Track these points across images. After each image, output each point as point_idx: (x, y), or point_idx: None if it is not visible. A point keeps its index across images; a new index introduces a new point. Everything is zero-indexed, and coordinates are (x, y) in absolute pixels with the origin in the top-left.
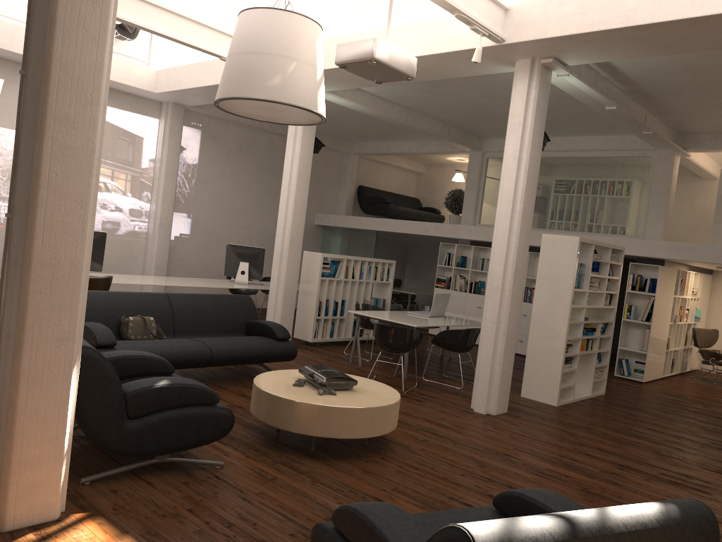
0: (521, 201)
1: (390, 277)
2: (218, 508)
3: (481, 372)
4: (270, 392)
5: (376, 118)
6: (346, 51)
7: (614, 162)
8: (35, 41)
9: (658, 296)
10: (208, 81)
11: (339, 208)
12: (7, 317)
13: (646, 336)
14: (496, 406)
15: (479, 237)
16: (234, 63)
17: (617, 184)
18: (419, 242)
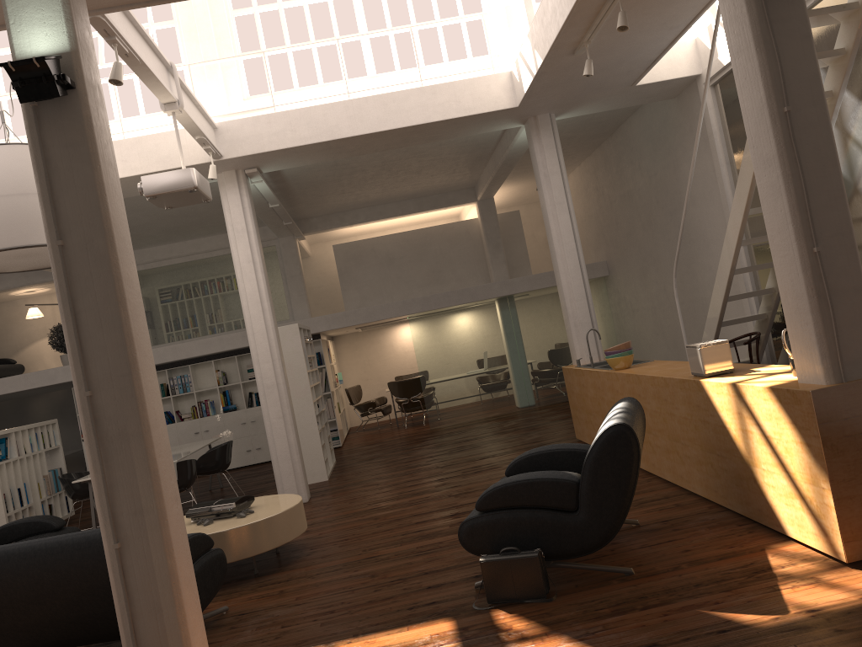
0: (267, 299)
1: (56, 440)
2: (297, 615)
3: (284, 468)
4: (205, 533)
5: None
6: (158, 183)
7: None
8: (74, 209)
9: (327, 366)
10: None
11: None
12: (127, 497)
13: (330, 405)
14: (306, 492)
15: None
16: None
17: None
18: None
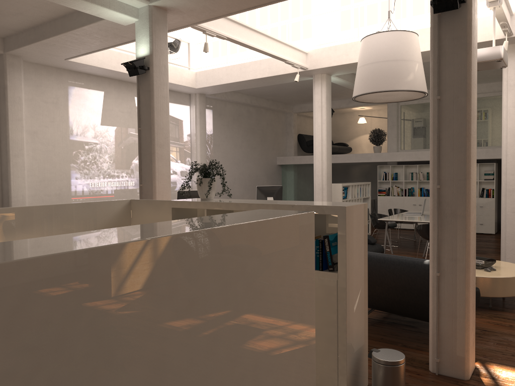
0: None
1: (368, 193)
2: None
3: (508, 244)
4: None
5: (334, 88)
6: None
7: (495, 99)
8: (450, 77)
9: None
10: (248, 77)
11: (289, 151)
12: (448, 249)
13: None
14: None
15: (410, 159)
16: (378, 68)
17: (499, 113)
18: (333, 167)
